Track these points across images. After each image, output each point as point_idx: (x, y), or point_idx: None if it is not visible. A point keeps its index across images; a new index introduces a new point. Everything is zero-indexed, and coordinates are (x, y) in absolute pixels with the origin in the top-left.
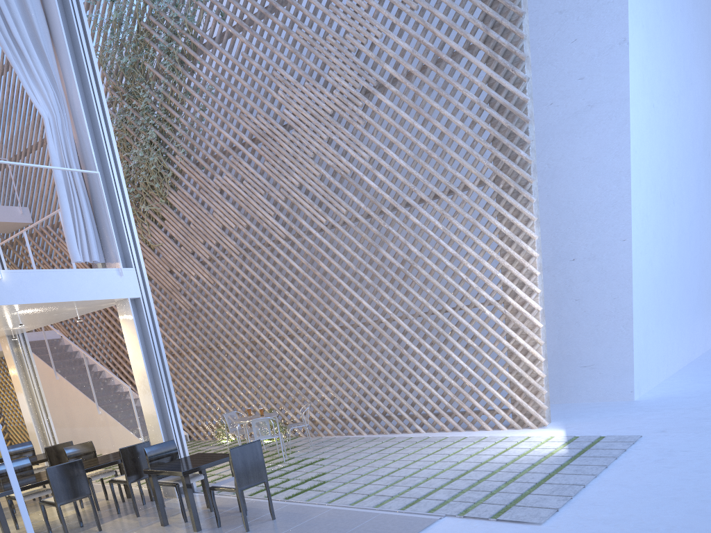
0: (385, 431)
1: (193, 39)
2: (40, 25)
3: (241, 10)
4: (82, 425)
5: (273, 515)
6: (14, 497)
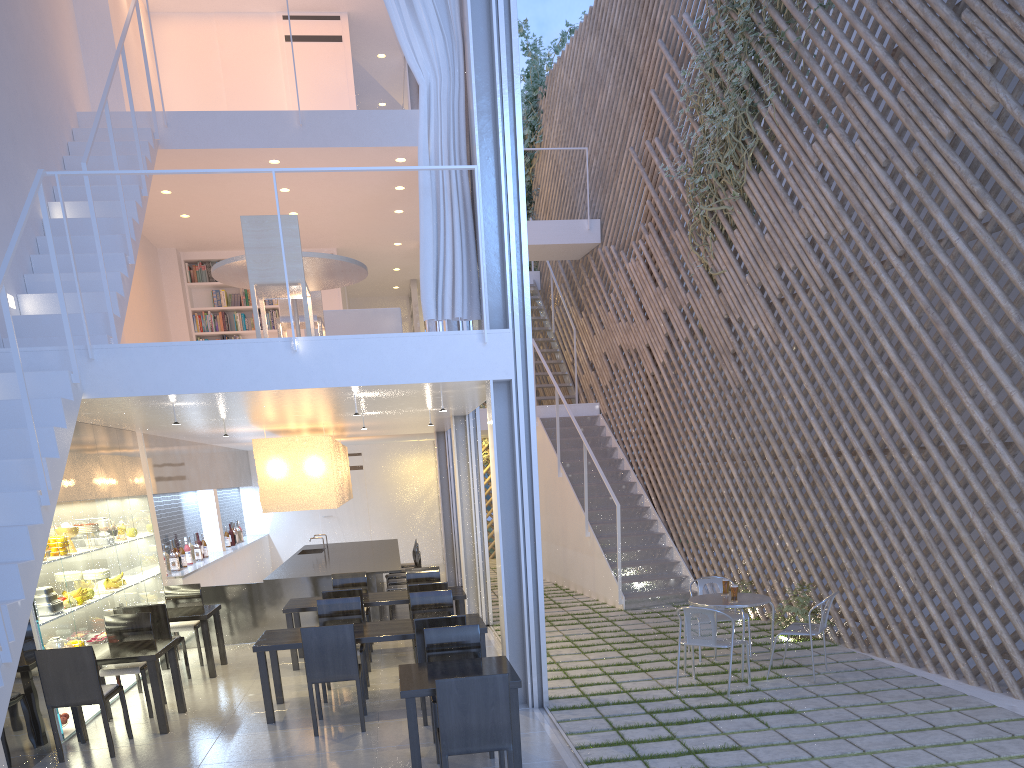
0: (990, 683)
1: None
2: None
3: None
4: (572, 548)
5: None
6: None
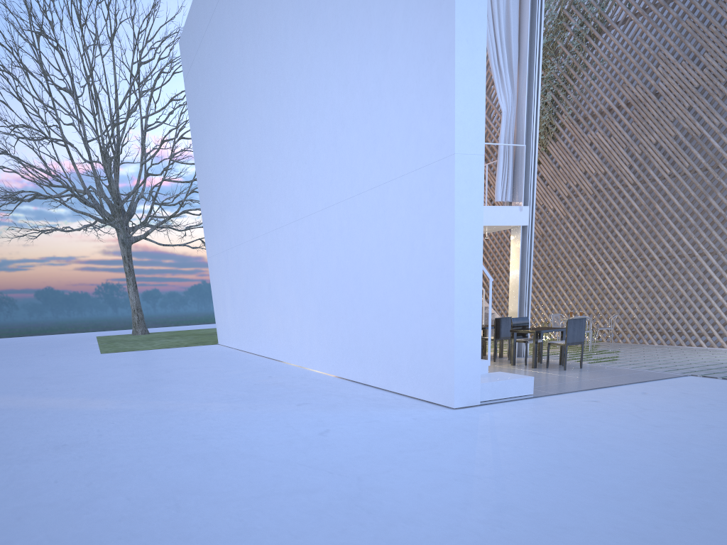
0: (673, 343)
1: (600, 25)
2: (514, 53)
3: (645, 2)
4: None
5: (581, 365)
6: None
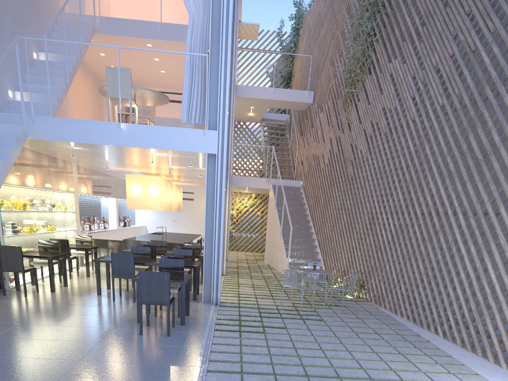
0: (417, 322)
1: None
2: None
3: None
4: (275, 247)
5: (167, 332)
6: None
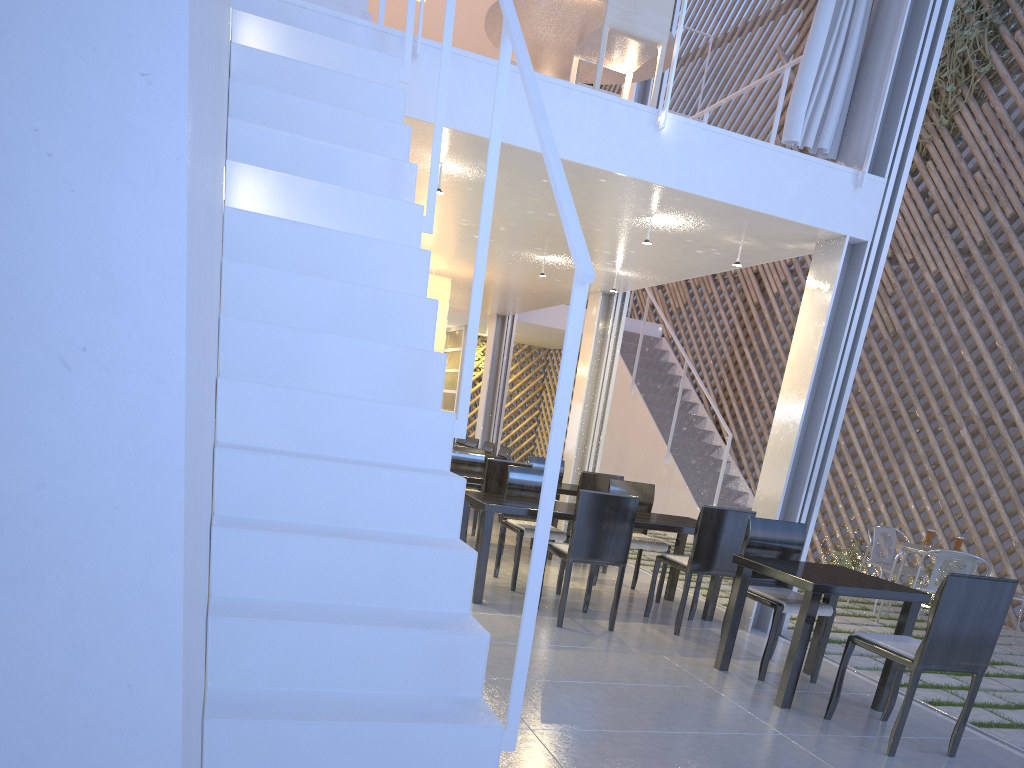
0: None
1: None
2: None
3: None
4: (633, 474)
5: (953, 747)
6: (511, 525)
